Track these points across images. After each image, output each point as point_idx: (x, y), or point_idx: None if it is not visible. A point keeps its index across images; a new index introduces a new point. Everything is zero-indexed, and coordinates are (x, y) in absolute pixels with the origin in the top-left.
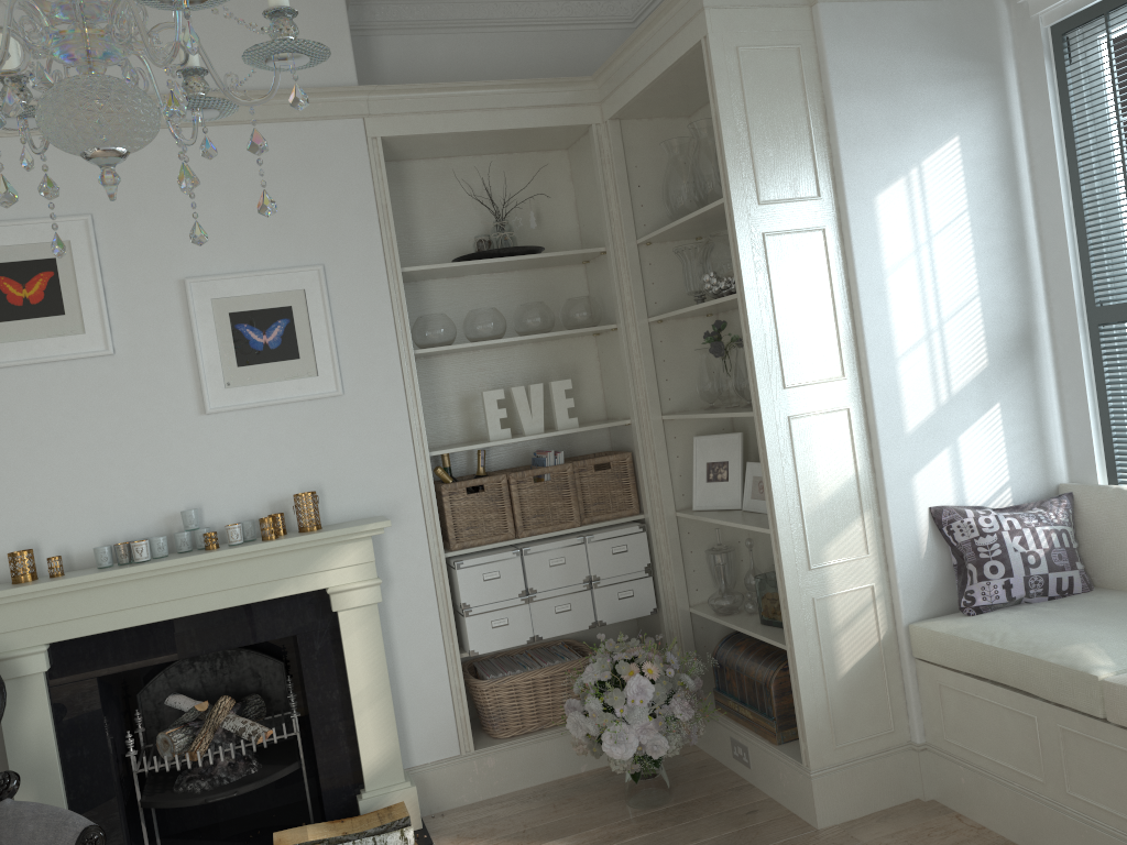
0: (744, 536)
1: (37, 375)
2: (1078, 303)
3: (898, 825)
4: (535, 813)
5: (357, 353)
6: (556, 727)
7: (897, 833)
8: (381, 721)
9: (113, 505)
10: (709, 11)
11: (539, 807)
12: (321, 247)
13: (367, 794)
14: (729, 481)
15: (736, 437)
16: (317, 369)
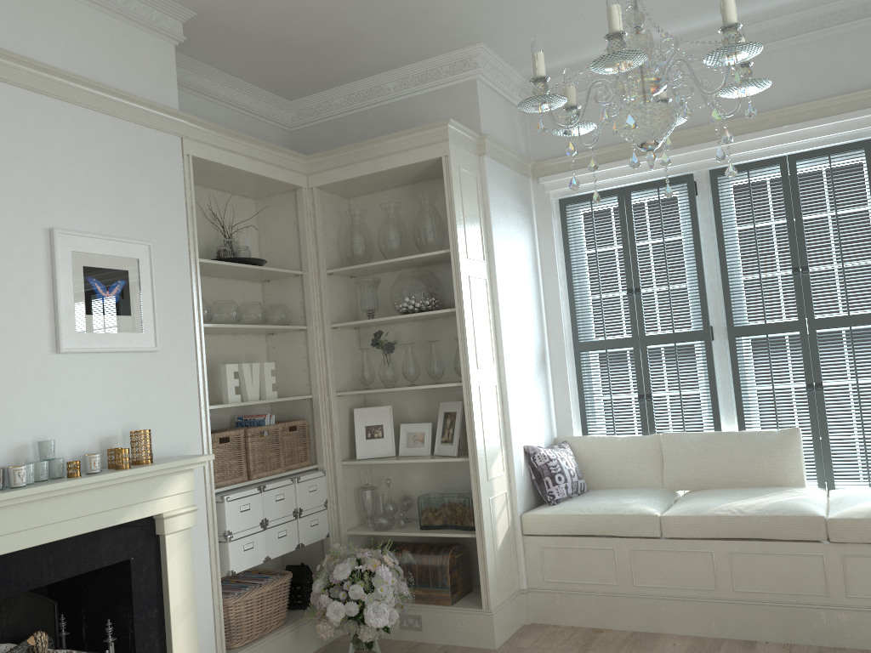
0: (369, 480)
1: None
2: (565, 340)
3: (533, 636)
4: None
5: (168, 318)
6: (272, 633)
7: (537, 639)
8: (189, 633)
9: None
10: (450, 142)
11: None
12: (150, 227)
13: None
14: (384, 437)
15: (388, 408)
16: (143, 326)
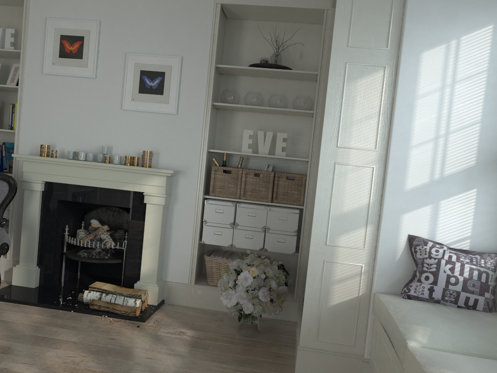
0: None
1: (69, 81)
2: None
3: None
4: (201, 319)
5: (187, 98)
6: None
7: None
8: (152, 255)
9: (82, 137)
10: None
11: (206, 317)
12: (183, 49)
13: (139, 282)
14: None
15: None
16: (168, 101)
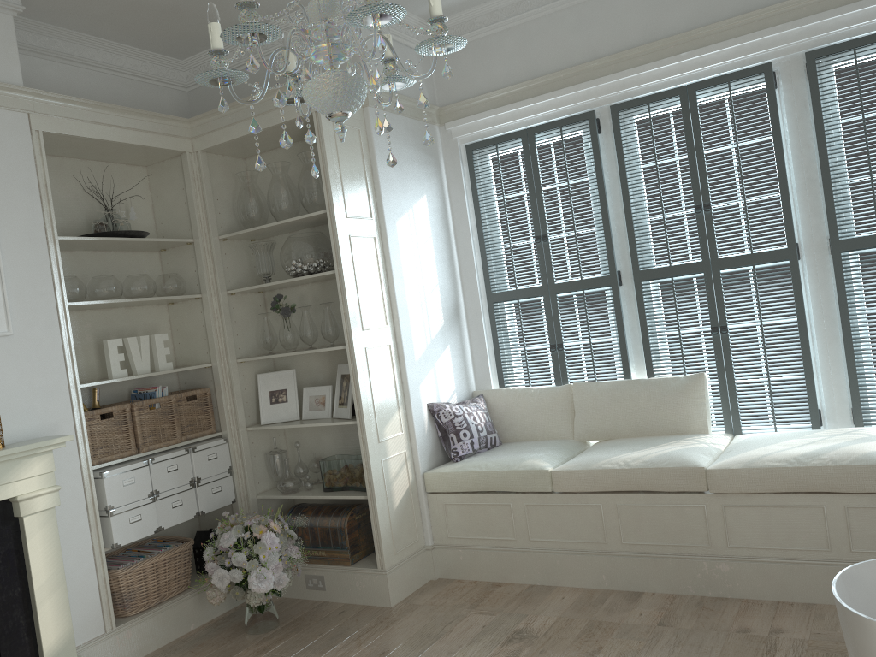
0: (284, 443)
1: None
2: (479, 291)
3: (433, 593)
4: None
5: (23, 301)
6: (172, 599)
7: (436, 596)
8: (59, 608)
9: None
10: None
11: (180, 655)
12: None
13: None
14: (288, 402)
15: (292, 372)
16: None
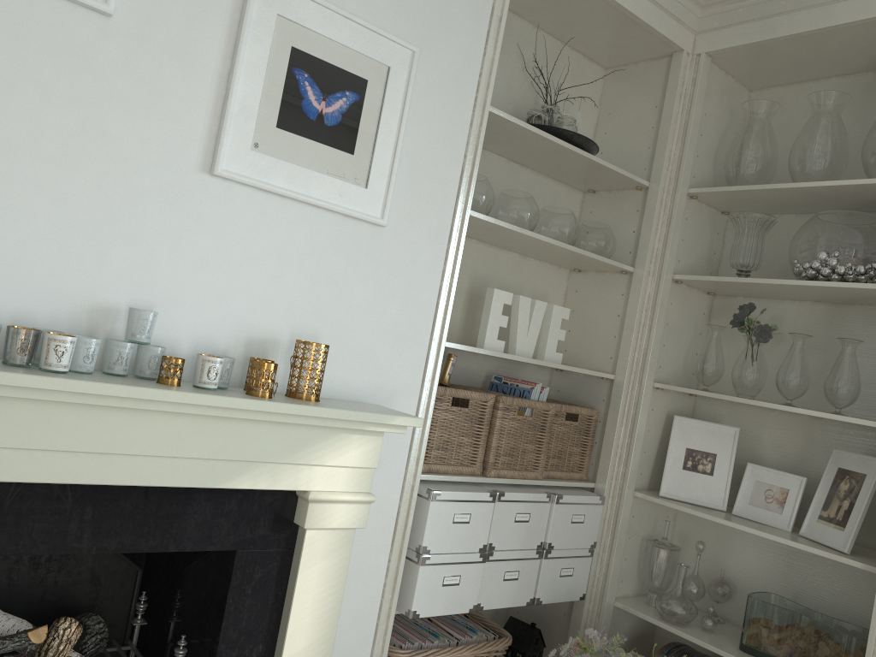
0: (669, 532)
1: None
2: None
3: None
4: None
5: (414, 181)
6: None
7: None
8: None
9: (15, 258)
10: None
11: None
12: (423, 25)
13: None
14: (713, 476)
15: (732, 431)
16: (369, 179)
